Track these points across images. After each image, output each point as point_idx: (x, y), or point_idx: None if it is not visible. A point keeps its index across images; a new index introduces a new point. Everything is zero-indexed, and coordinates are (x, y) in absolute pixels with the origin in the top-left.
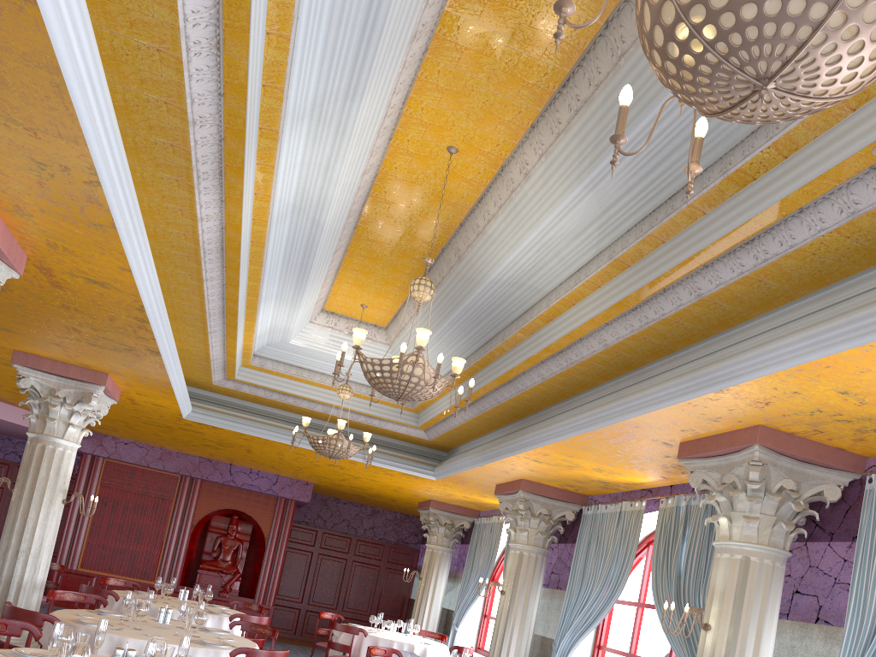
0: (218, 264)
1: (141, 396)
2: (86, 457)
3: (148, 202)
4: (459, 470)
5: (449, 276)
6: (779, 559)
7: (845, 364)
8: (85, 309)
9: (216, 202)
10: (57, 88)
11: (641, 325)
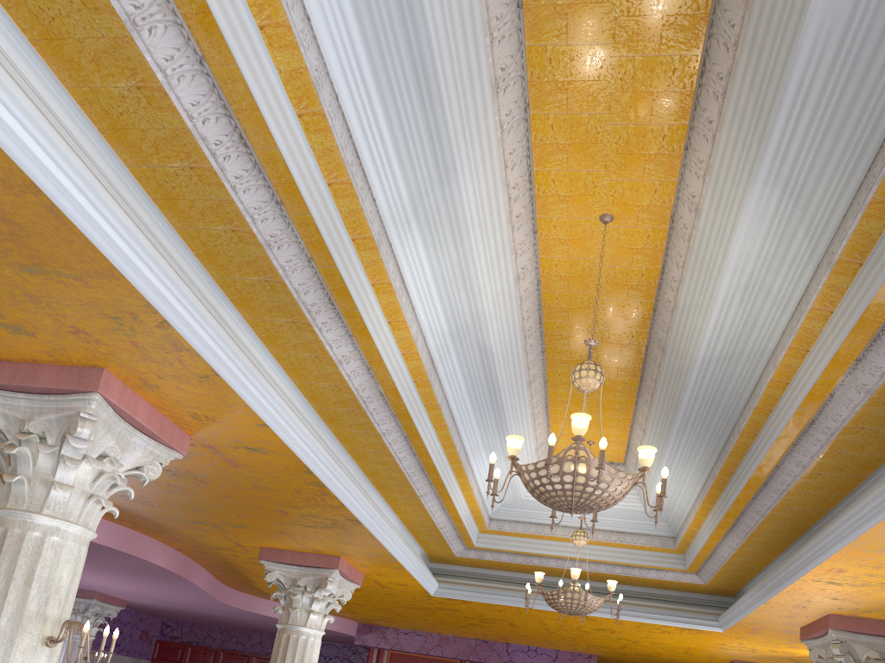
0: (387, 413)
1: (382, 576)
2: (373, 650)
3: (287, 358)
4: (743, 613)
5: (660, 376)
6: None
7: None
8: (270, 485)
9: (344, 338)
10: (53, 212)
11: None
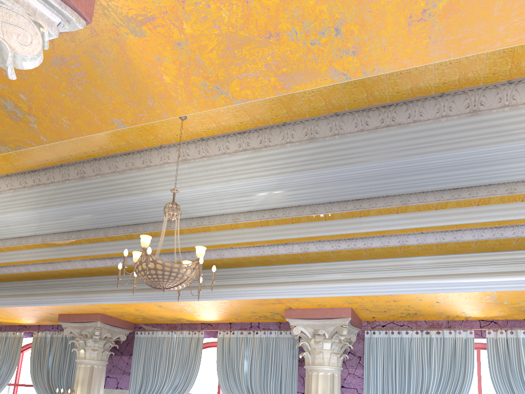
0: None
1: None
2: None
3: None
4: None
5: None
6: (105, 365)
7: (141, 304)
8: None
9: None
10: None
11: (53, 269)
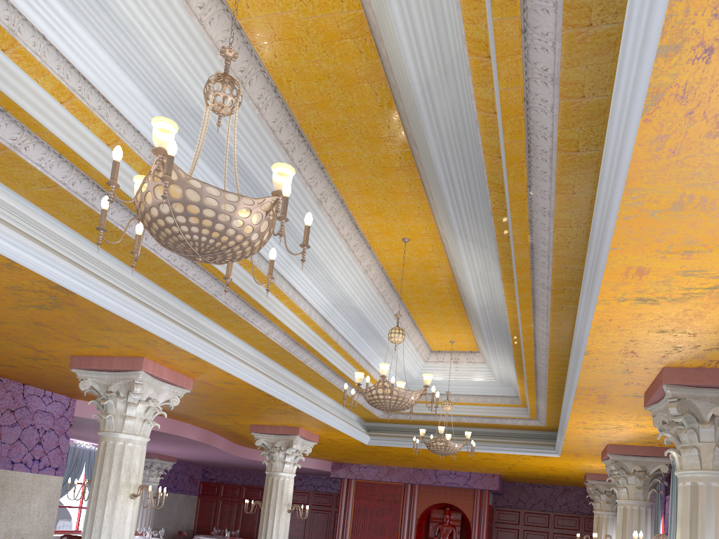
0: (303, 351)
1: (330, 436)
2: (344, 480)
3: (239, 333)
4: (560, 445)
5: (469, 310)
6: None
7: (615, 315)
8: (243, 396)
9: (266, 323)
10: (114, 315)
11: (546, 315)
